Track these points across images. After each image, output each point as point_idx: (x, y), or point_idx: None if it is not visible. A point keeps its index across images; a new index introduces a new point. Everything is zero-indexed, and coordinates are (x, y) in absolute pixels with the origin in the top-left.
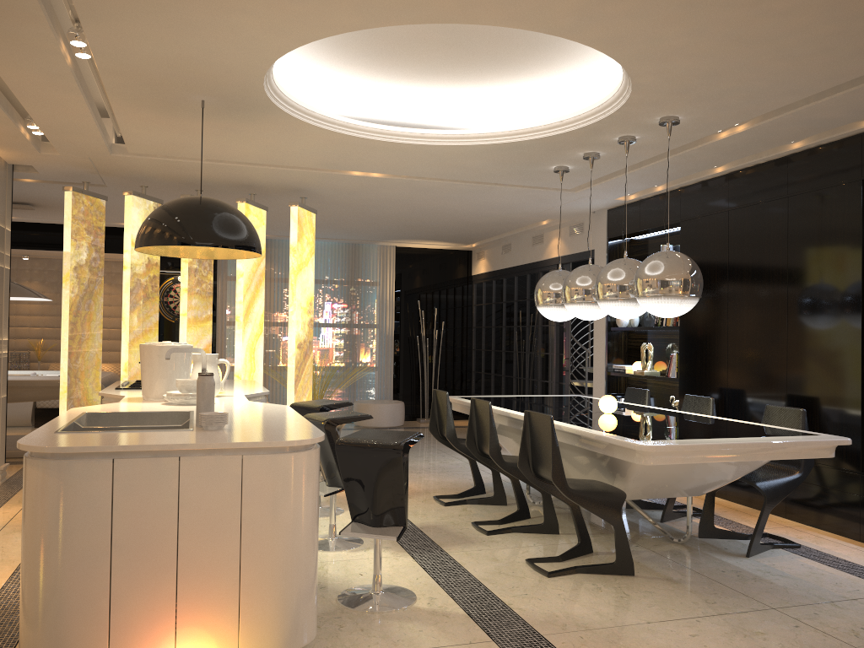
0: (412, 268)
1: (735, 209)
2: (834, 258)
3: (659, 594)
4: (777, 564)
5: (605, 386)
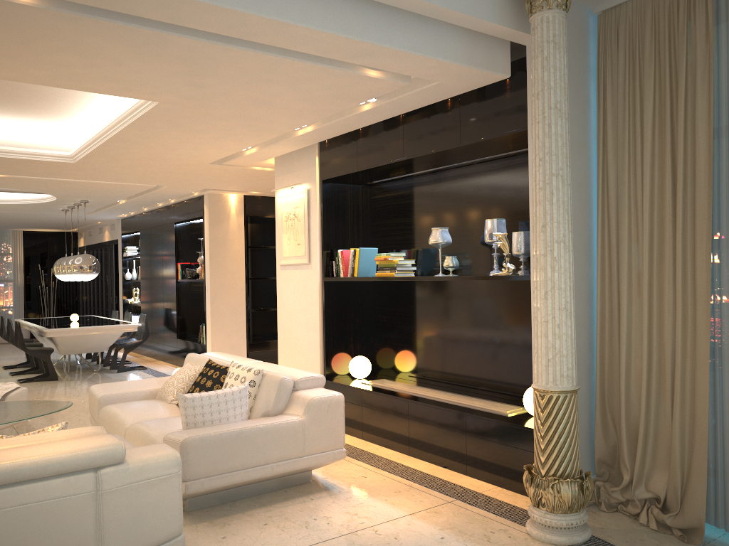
0: (36, 244)
1: (151, 227)
2: (170, 253)
3: (59, 383)
4: (126, 373)
5: (123, 310)
